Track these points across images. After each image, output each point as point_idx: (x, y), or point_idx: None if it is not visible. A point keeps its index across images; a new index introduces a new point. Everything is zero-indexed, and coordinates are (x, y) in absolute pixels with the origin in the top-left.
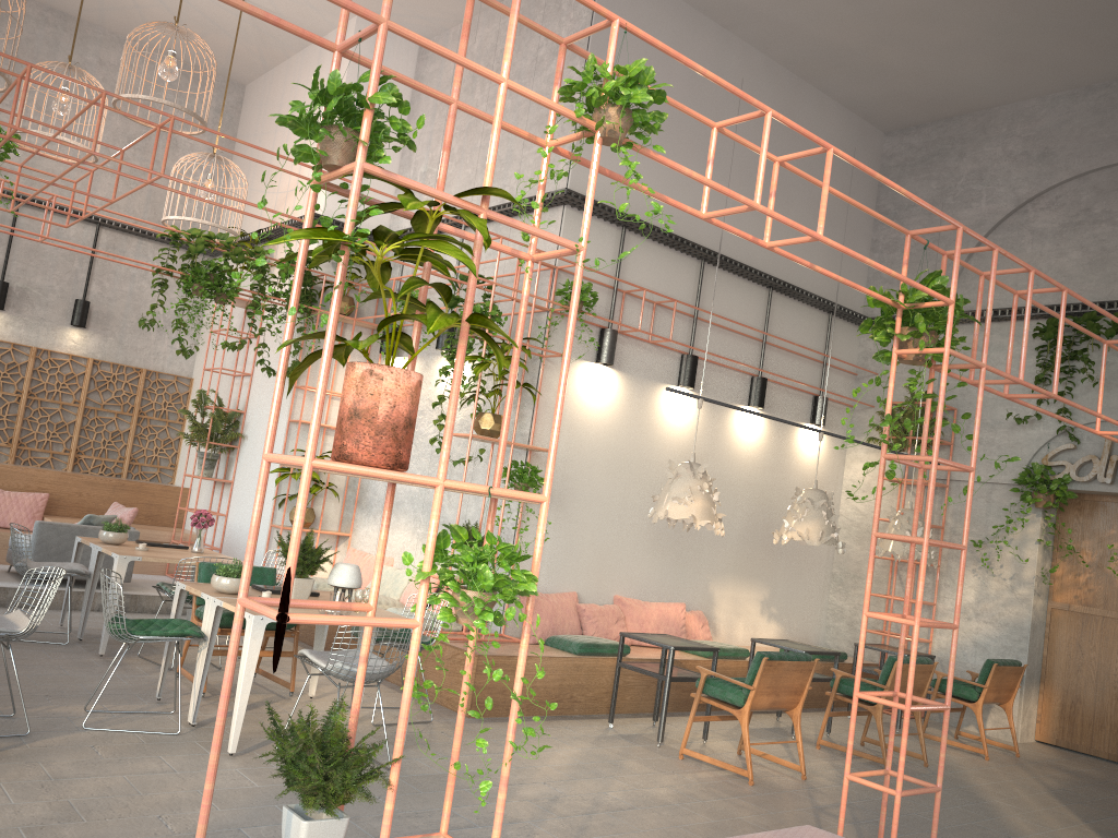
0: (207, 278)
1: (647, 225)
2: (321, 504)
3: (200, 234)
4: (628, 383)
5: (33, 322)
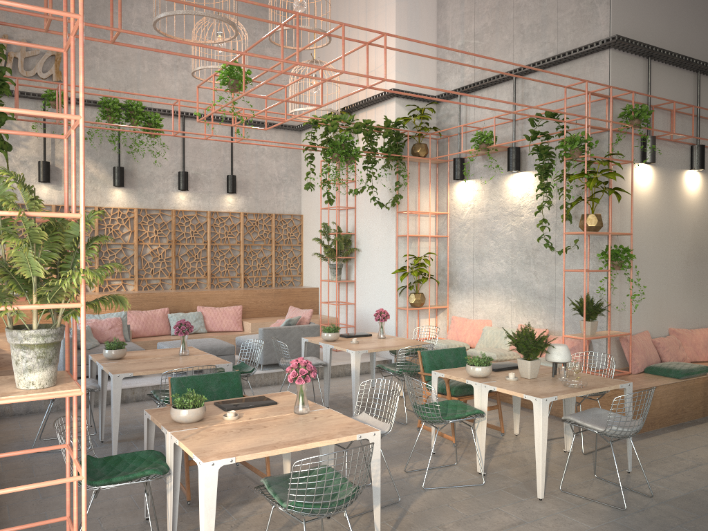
0: (341, 148)
1: (667, 52)
2: (423, 289)
3: (332, 117)
4: (661, 174)
5: (204, 195)
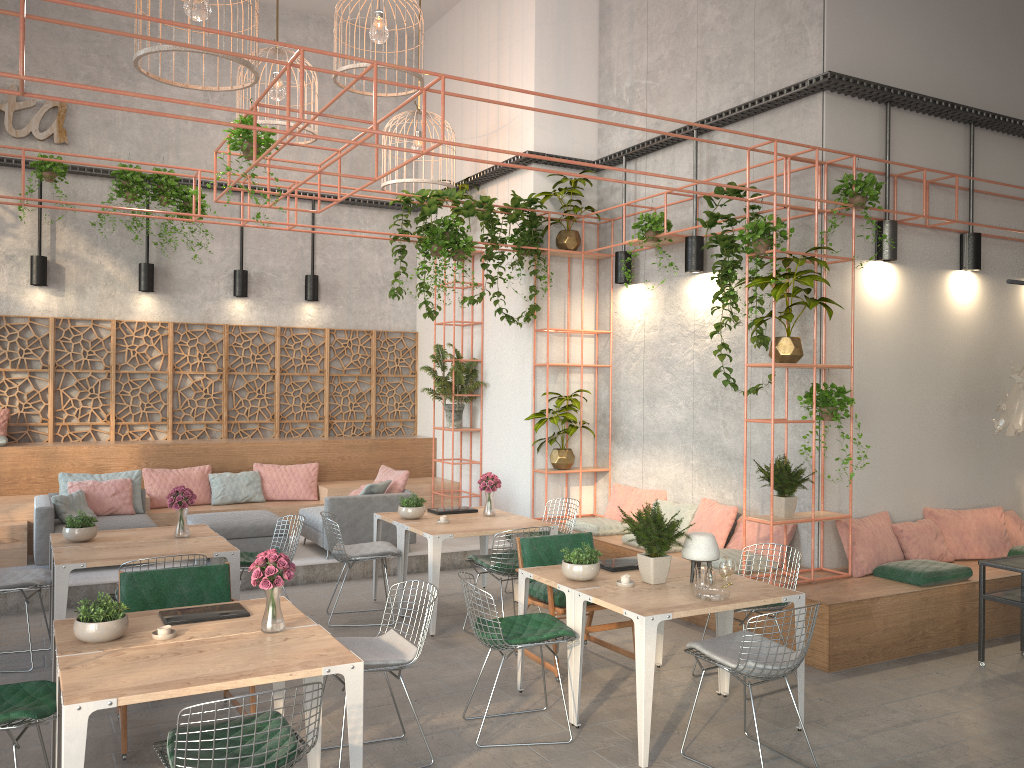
0: (444, 238)
1: (915, 95)
2: (574, 442)
3: (430, 194)
4: (910, 276)
5: (272, 303)
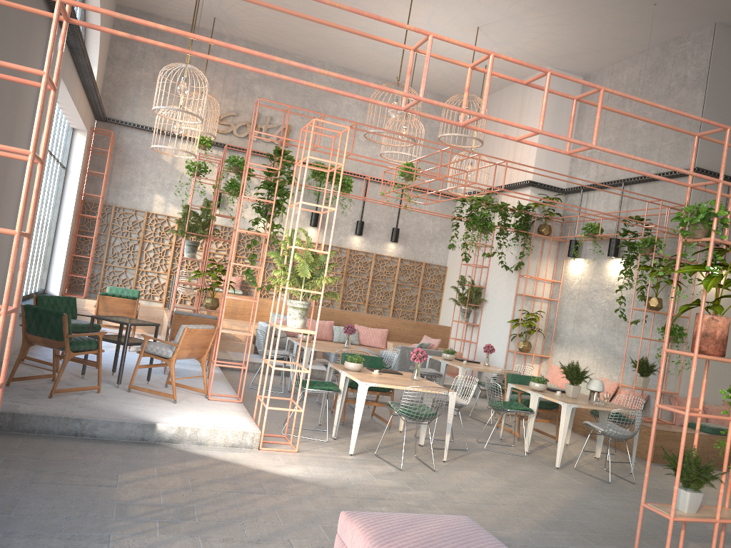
0: (480, 221)
1: None
2: (532, 339)
3: (476, 198)
4: None
5: (373, 240)
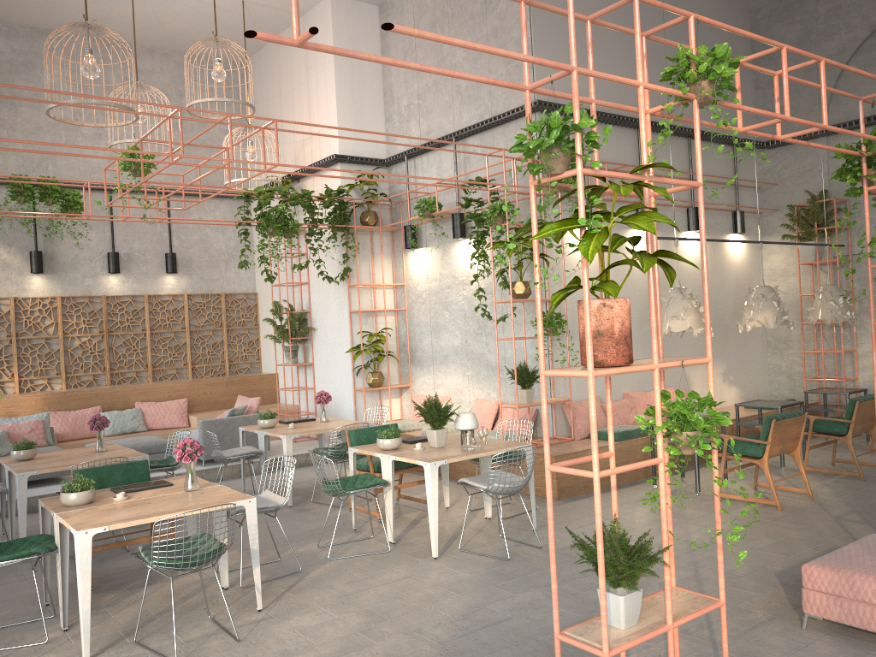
0: (277, 222)
1: (597, 113)
2: (384, 367)
3: (264, 190)
4: None
5: (140, 277)
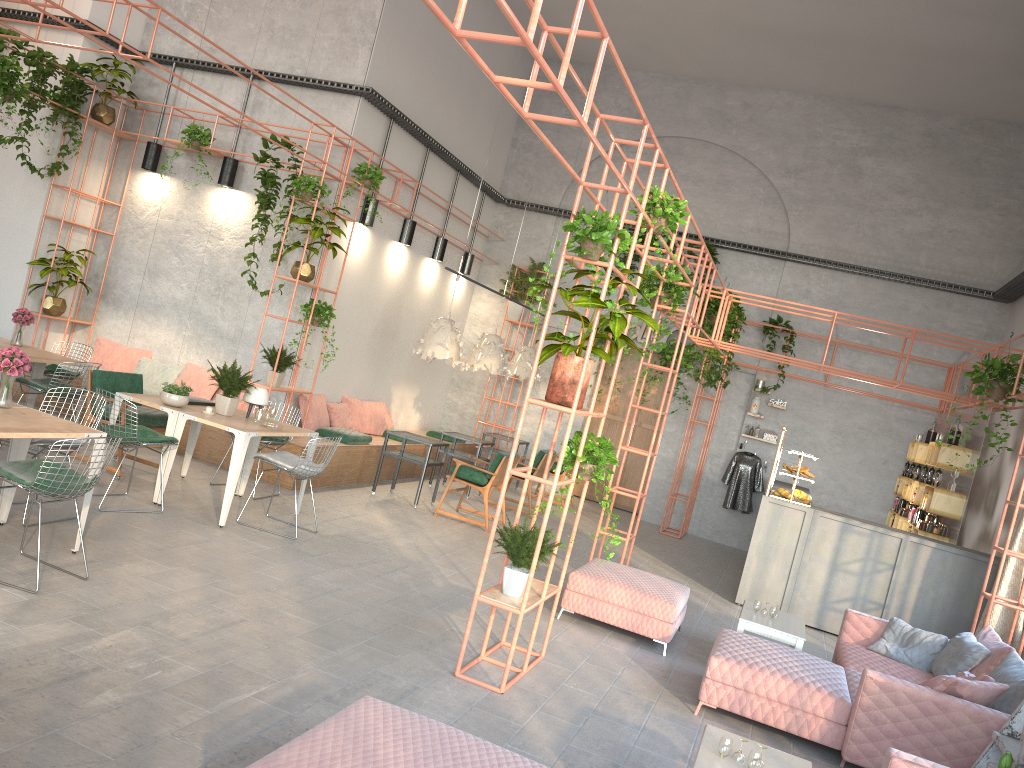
0: (2, 77)
1: (409, 121)
2: (62, 293)
3: None
4: (373, 239)
5: None
